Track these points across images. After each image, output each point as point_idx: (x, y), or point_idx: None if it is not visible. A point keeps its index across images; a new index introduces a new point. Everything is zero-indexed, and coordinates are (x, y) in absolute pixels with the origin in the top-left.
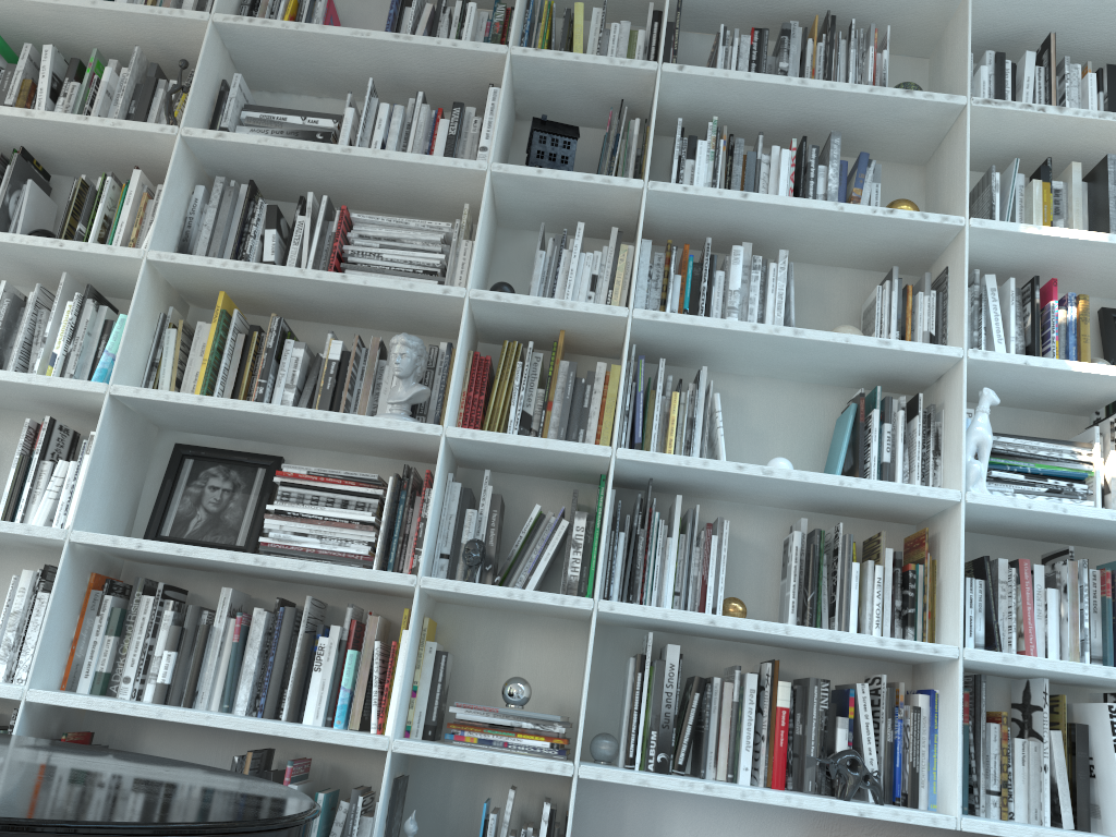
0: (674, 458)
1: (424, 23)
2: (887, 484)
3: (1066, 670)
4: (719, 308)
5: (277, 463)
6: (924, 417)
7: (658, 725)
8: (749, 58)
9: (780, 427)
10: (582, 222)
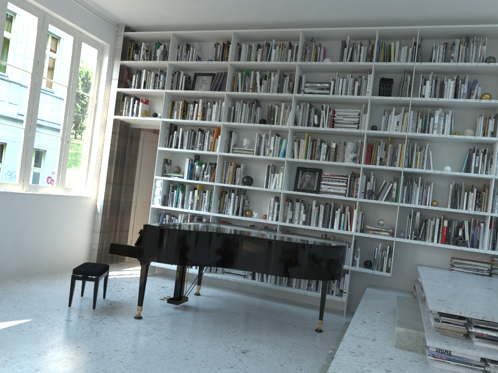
0: (417, 169)
1: (349, 53)
2: (473, 174)
3: None
4: (431, 128)
5: (321, 170)
6: (488, 154)
7: (414, 229)
8: (442, 52)
9: (450, 155)
10: (394, 108)
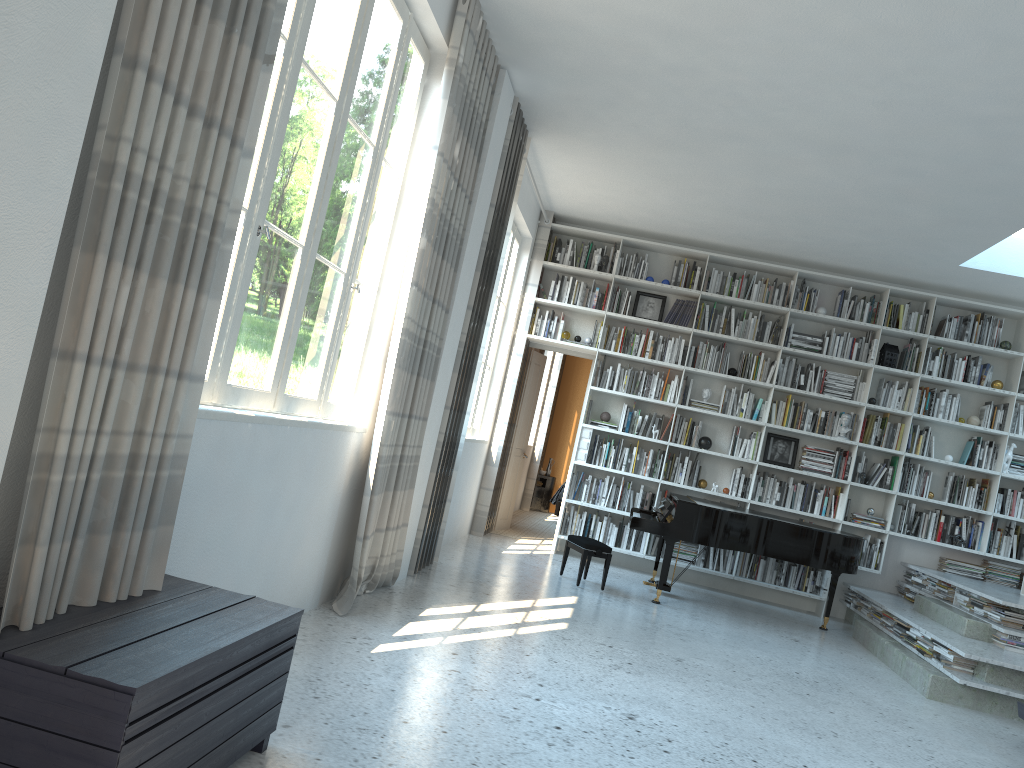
0: (920, 456)
1: (850, 307)
2: (979, 468)
3: (1019, 521)
4: (936, 410)
5: (797, 441)
6: (993, 447)
7: (907, 523)
8: (955, 326)
9: (948, 442)
10: (897, 381)
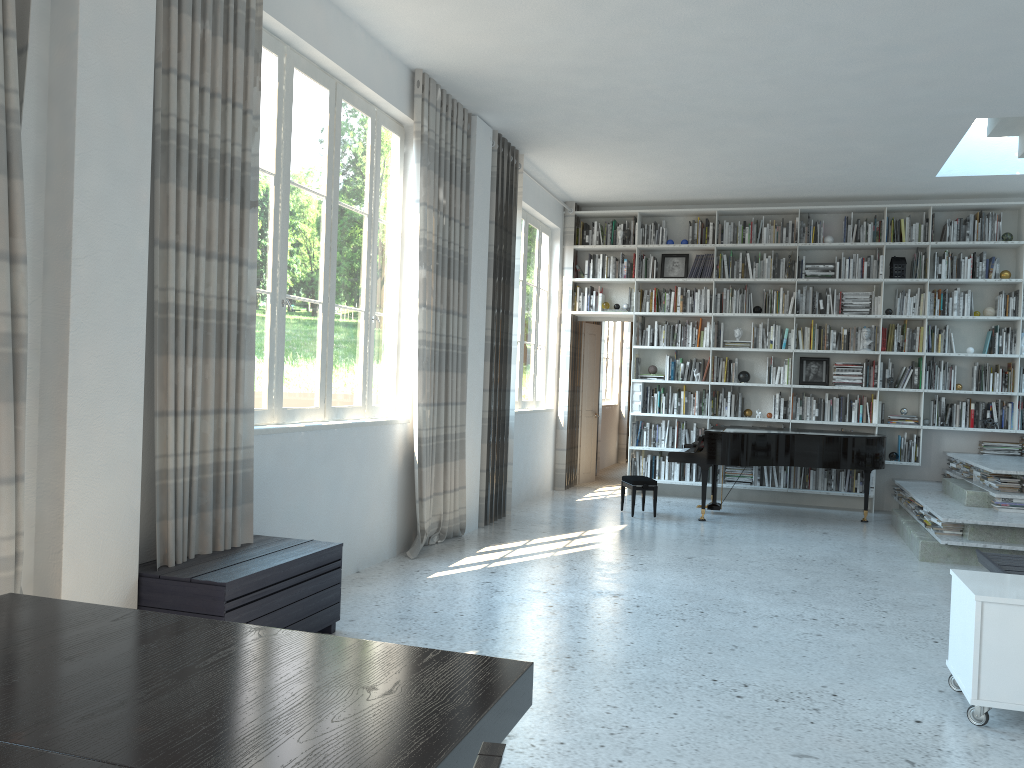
0: (940, 353)
1: (854, 231)
2: (998, 355)
3: None
4: (950, 308)
5: (828, 359)
6: (1011, 332)
7: (940, 415)
8: (956, 229)
9: (970, 335)
10: (909, 289)
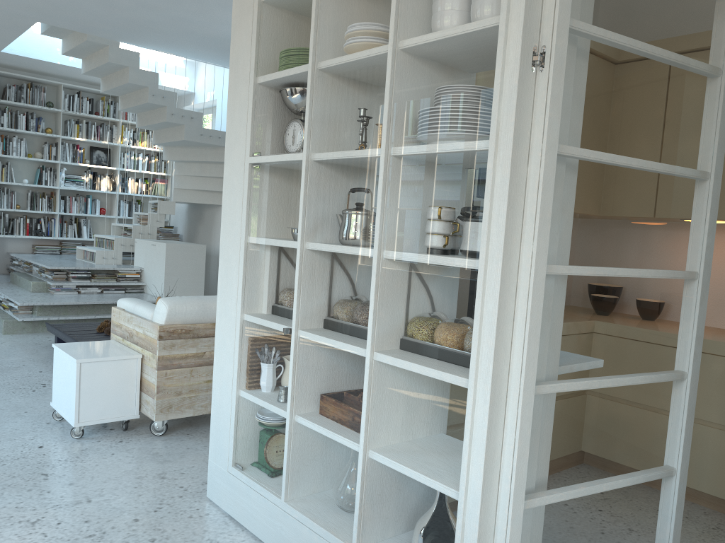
0: (5, 182)
1: None
2: (46, 186)
3: (76, 215)
4: (11, 150)
5: None
6: (53, 171)
7: (5, 227)
8: (14, 92)
9: (25, 170)
10: None
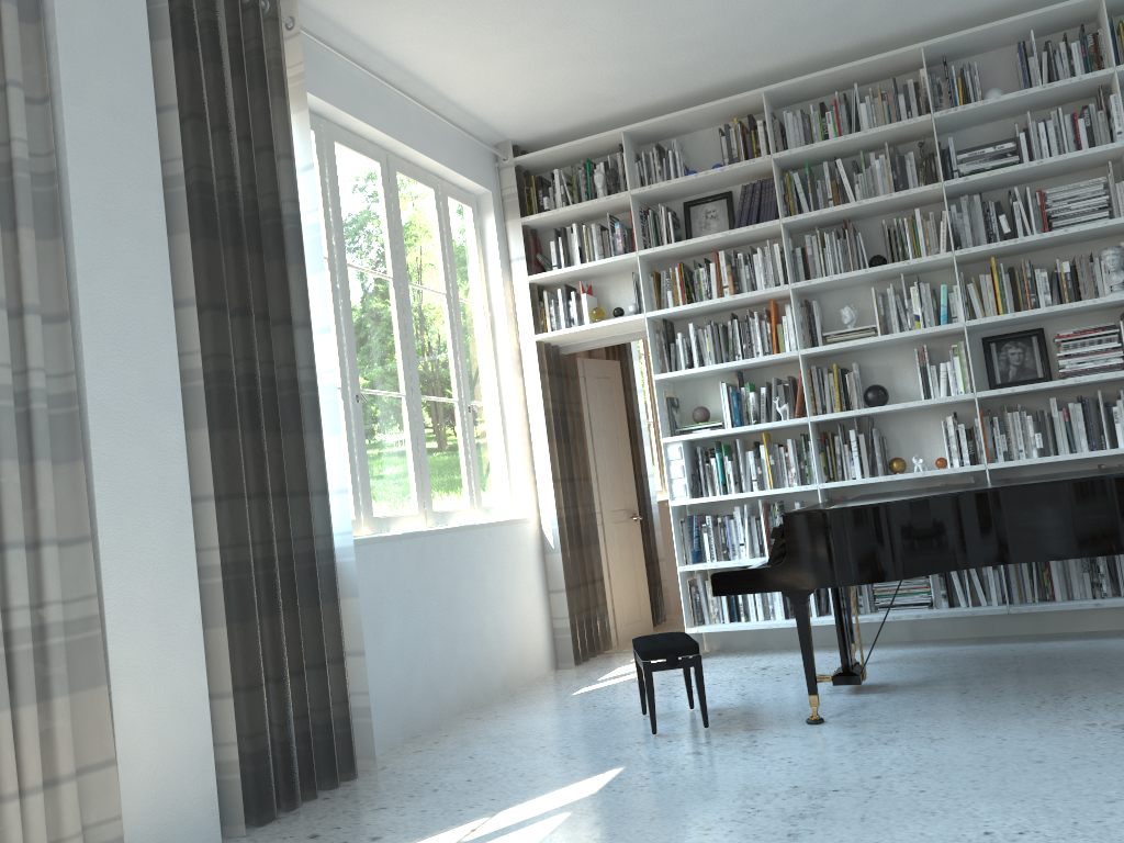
0: None
1: (1044, 65)
2: None
3: None
4: None
5: (1041, 332)
6: None
7: None
8: None
9: None
10: None
